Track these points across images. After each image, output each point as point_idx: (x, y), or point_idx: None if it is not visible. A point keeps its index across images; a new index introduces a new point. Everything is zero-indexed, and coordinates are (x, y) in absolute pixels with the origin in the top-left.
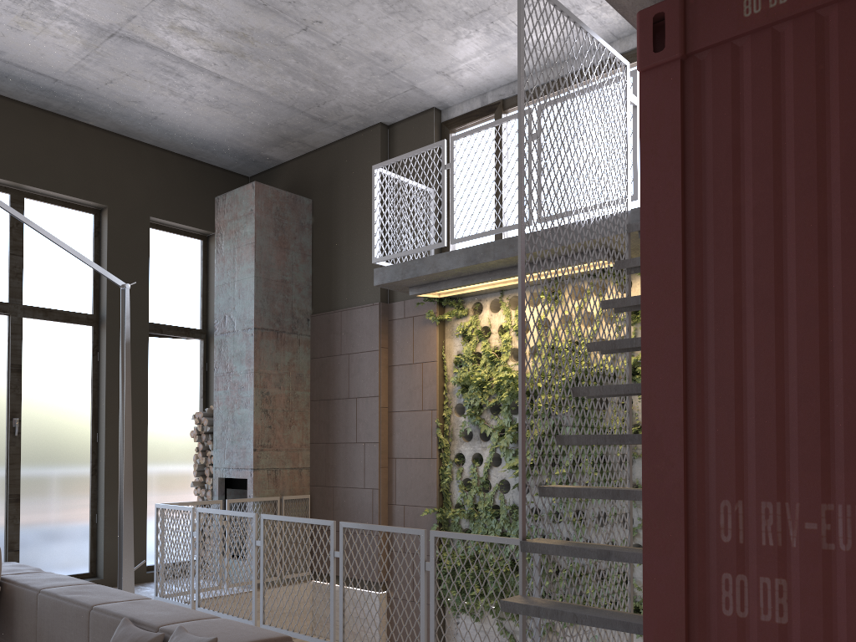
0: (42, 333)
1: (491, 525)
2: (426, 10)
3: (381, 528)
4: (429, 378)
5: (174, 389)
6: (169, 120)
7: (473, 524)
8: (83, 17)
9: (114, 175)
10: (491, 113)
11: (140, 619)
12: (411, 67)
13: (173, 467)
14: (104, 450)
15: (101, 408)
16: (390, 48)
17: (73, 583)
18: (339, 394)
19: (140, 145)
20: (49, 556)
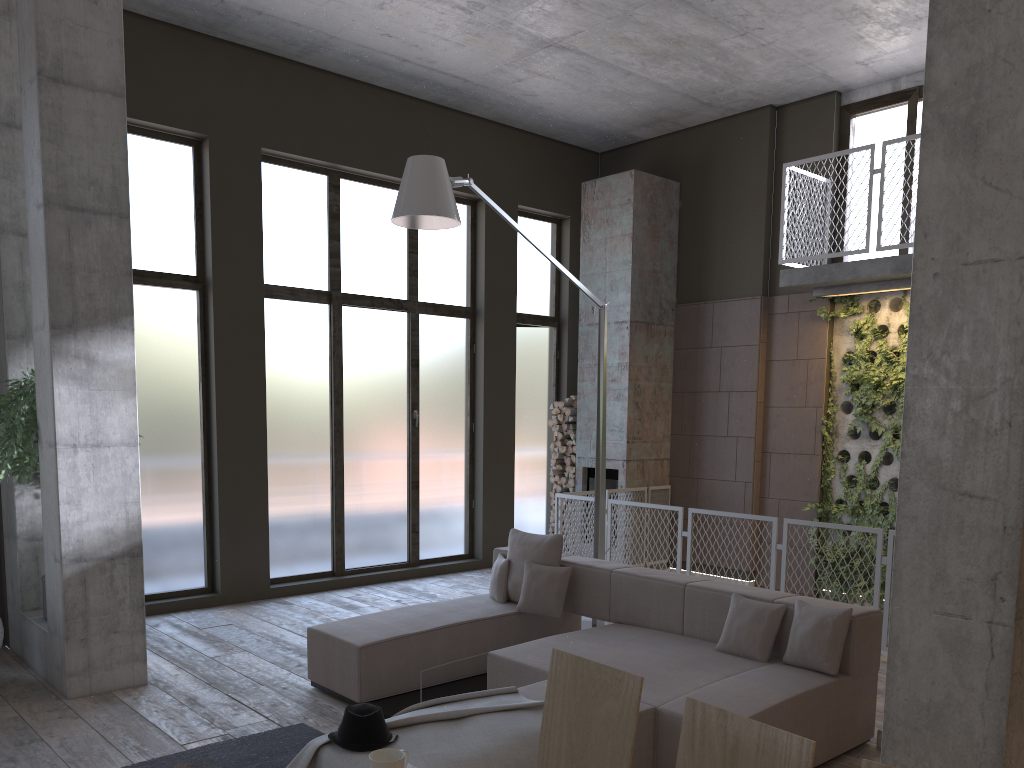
0: (431, 327)
1: (878, 521)
2: (876, 16)
3: (832, 526)
4: (814, 375)
5: (531, 378)
6: (552, 109)
7: (856, 520)
8: (532, 33)
9: (490, 165)
10: (904, 100)
11: (747, 594)
12: (832, 59)
13: (530, 455)
14: (483, 440)
15: (478, 399)
16: (820, 45)
17: (625, 566)
18: (708, 387)
19: (510, 131)
20: (438, 538)
